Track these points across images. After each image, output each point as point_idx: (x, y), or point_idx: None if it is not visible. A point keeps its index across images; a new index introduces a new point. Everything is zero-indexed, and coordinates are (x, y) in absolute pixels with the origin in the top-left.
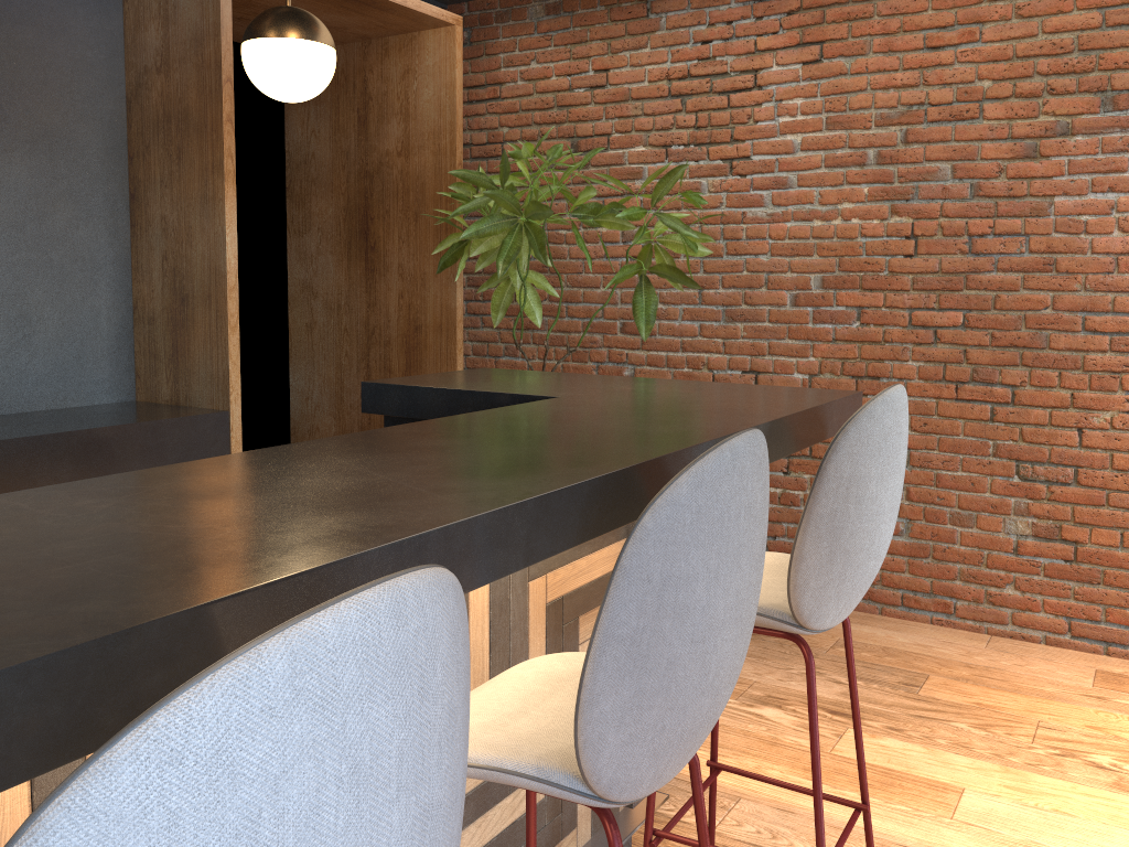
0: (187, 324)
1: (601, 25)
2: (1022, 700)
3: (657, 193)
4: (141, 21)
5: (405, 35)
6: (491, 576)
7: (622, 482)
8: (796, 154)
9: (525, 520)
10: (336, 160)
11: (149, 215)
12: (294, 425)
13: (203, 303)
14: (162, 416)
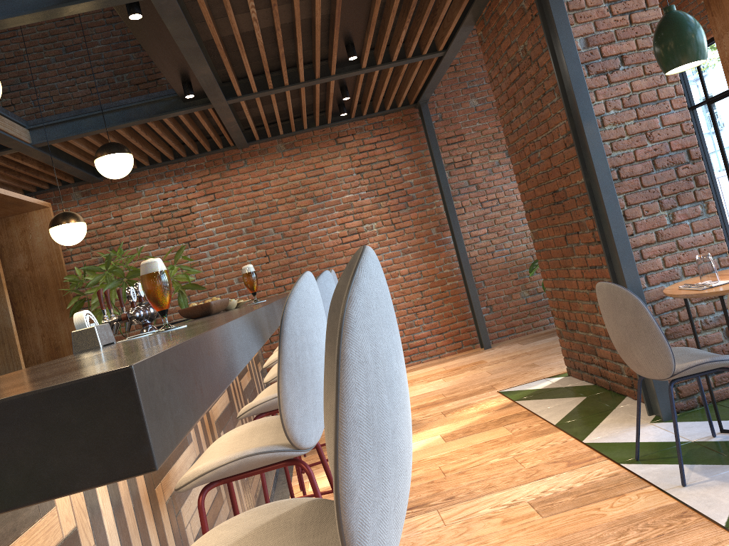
0: None
1: (113, 198)
2: None
3: (176, 258)
4: None
5: (19, 215)
6: None
7: None
8: (215, 235)
9: None
10: None
11: None
12: None
13: None
14: None
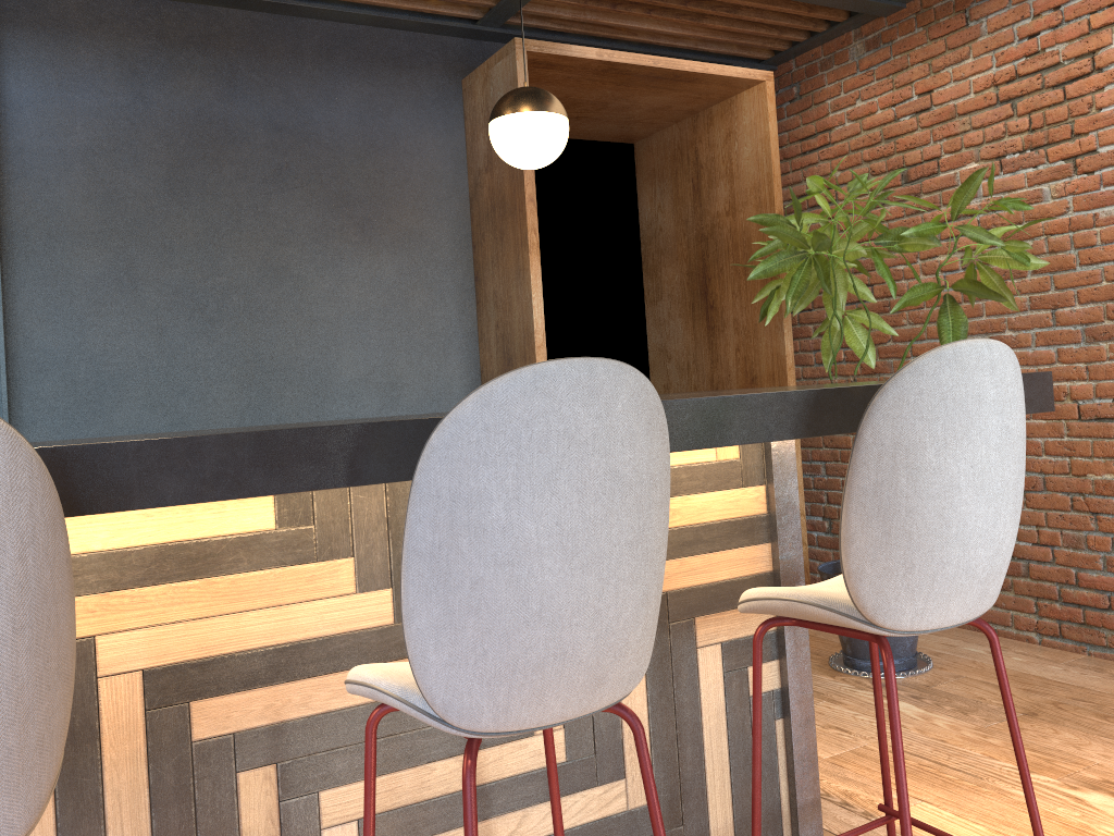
0: None
1: (920, 47)
2: None
3: (957, 204)
4: (475, 133)
5: (724, 102)
6: (296, 486)
7: None
8: None
9: (346, 442)
10: (678, 229)
11: (486, 292)
12: None
13: (521, 362)
14: None
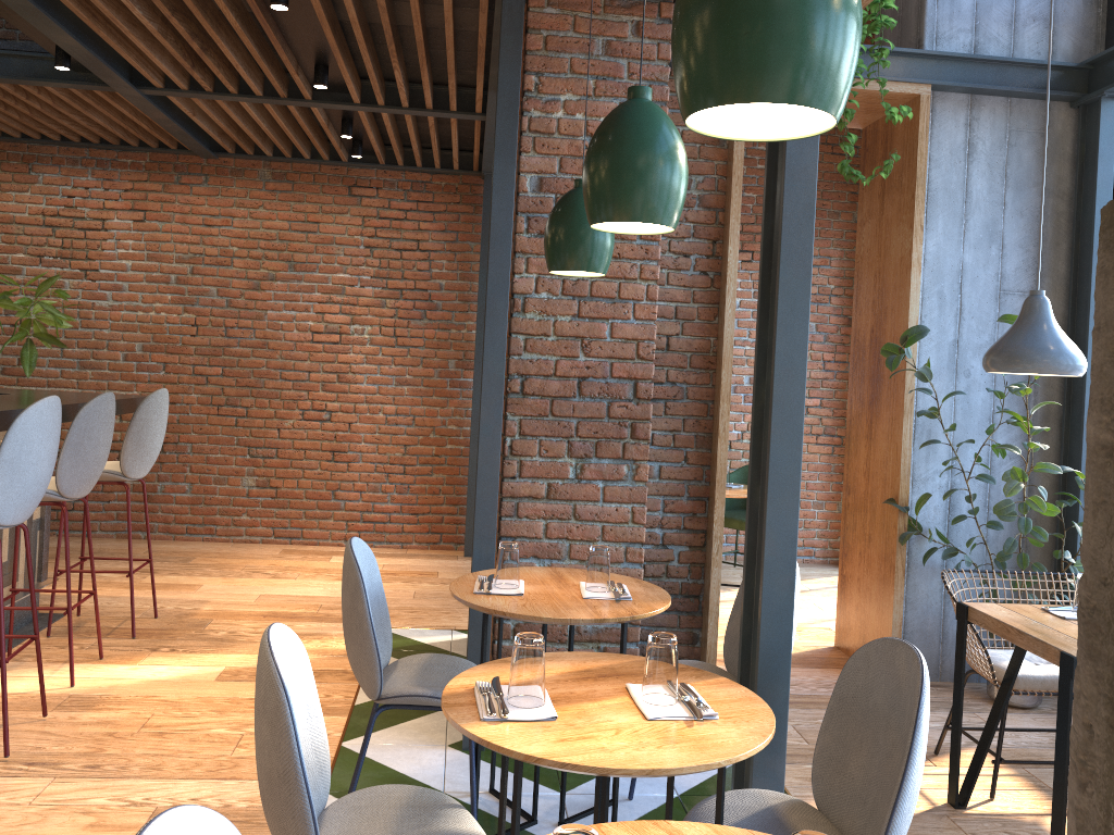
0: None
1: None
2: (242, 560)
3: (40, 290)
4: None
5: None
6: None
7: (67, 408)
8: (128, 272)
9: None
10: None
11: None
12: None
13: None
14: None
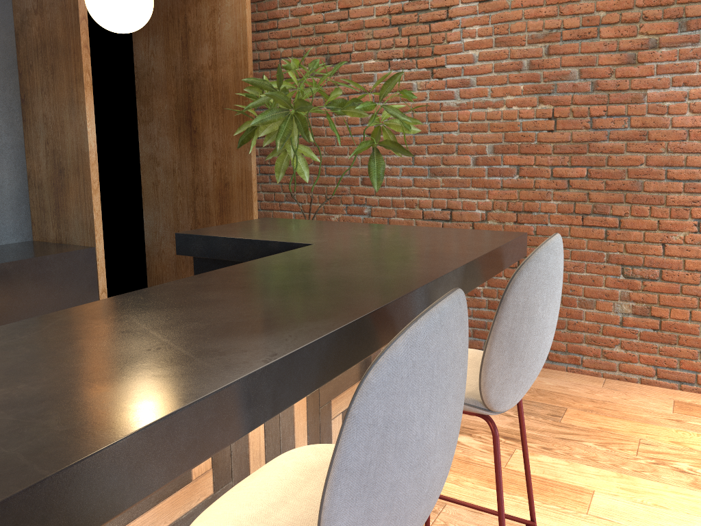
0: (64, 188)
1: None
2: (628, 424)
3: (383, 92)
4: None
5: None
6: (241, 432)
7: (353, 331)
8: (475, 64)
9: (271, 379)
10: (168, 72)
11: (35, 113)
12: (148, 249)
13: (74, 174)
14: (47, 252)
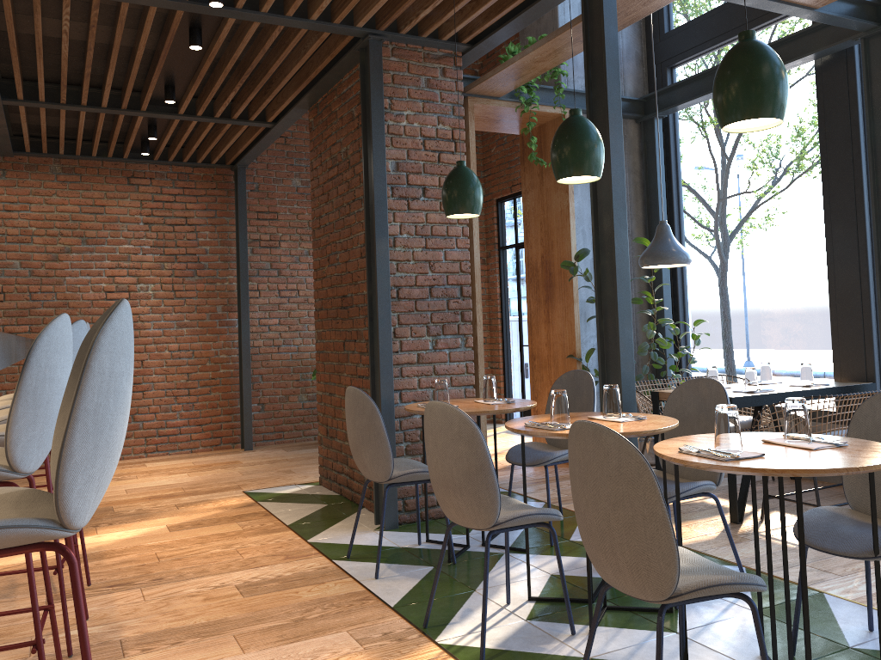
0: None
1: None
2: None
3: None
4: None
5: None
6: None
7: None
8: None
9: None
10: None
11: None
12: None
13: None
14: None
